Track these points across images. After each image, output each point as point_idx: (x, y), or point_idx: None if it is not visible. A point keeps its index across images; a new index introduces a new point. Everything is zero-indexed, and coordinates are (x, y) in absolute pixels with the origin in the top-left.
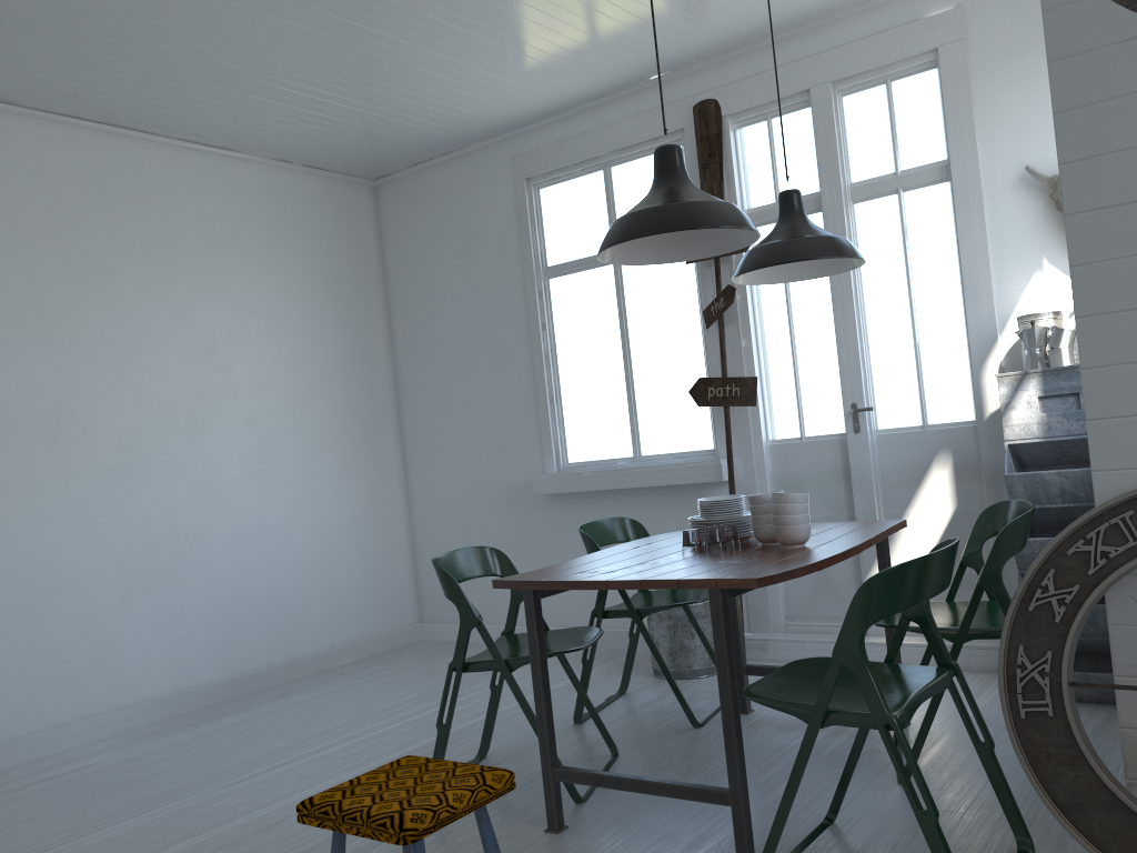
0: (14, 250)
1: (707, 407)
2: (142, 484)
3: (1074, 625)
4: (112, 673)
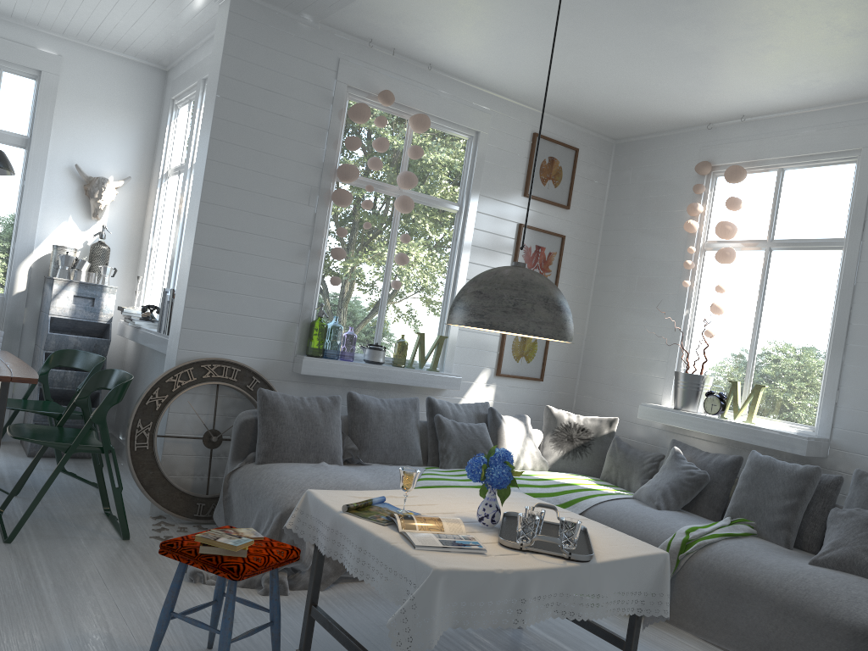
0: None
1: None
2: None
3: (164, 411)
4: None
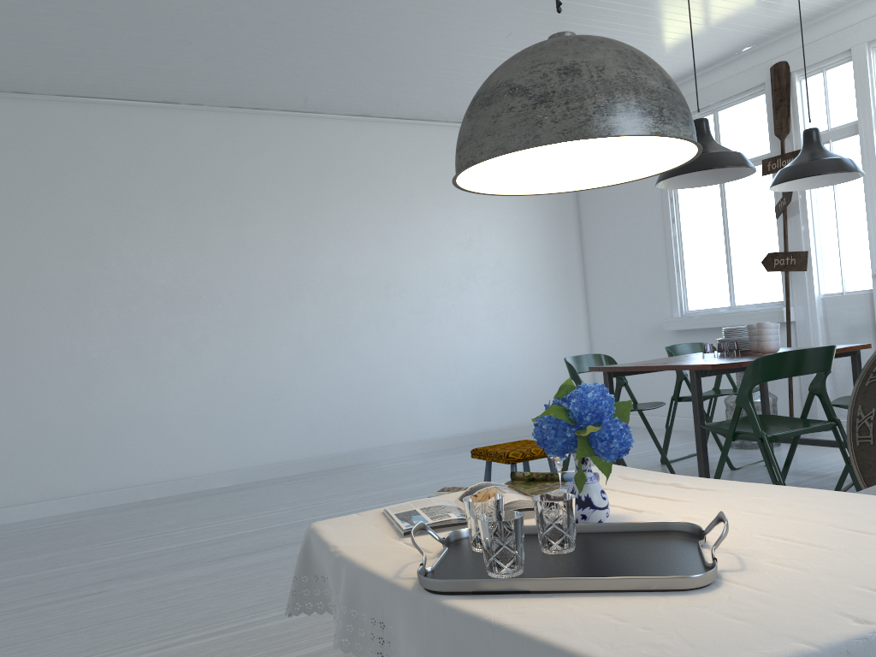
0: (369, 194)
1: (779, 272)
2: (431, 320)
3: None
4: (415, 421)
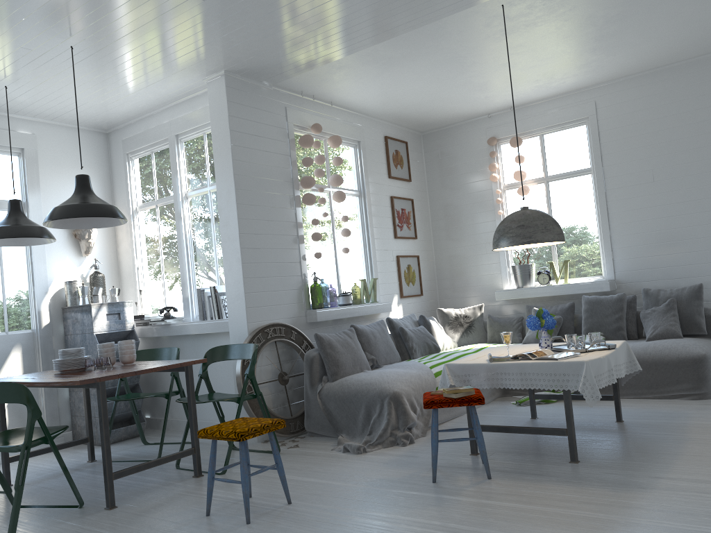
0: None
1: None
2: None
3: (255, 367)
4: None
